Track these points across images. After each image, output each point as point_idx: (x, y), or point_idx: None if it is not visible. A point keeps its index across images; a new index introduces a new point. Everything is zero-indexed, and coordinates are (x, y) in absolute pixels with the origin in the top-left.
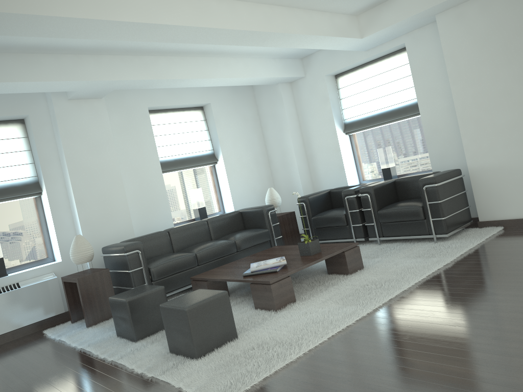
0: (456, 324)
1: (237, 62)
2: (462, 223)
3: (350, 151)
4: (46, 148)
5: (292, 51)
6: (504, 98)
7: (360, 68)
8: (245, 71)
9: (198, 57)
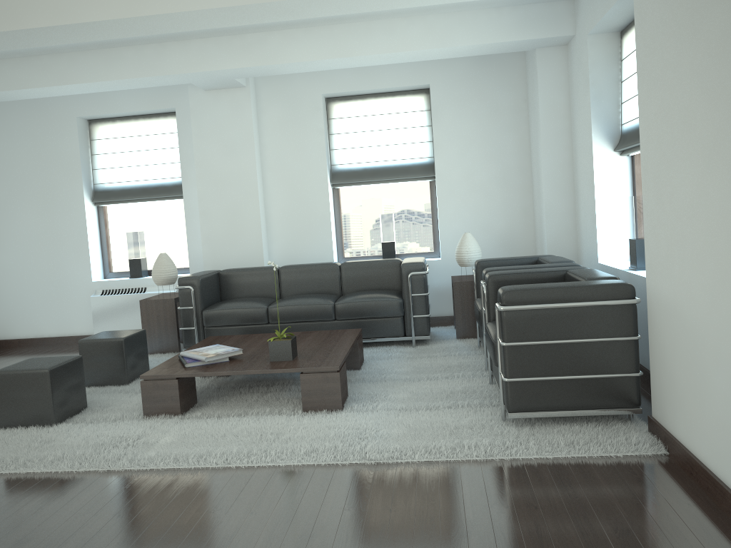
0: (23, 541)
1: (410, 25)
2: (586, 404)
3: (624, 190)
4: (188, 147)
5: None
6: (685, 134)
7: None
8: (424, 38)
9: (335, 26)
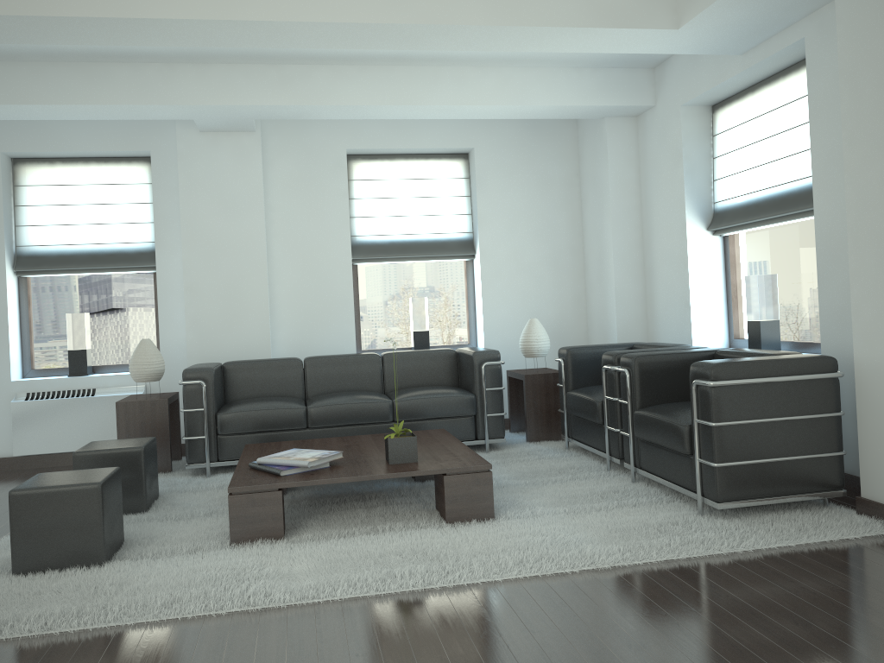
0: None
1: (483, 76)
2: (794, 488)
3: (716, 272)
4: (167, 202)
5: (605, 53)
6: None
7: (750, 92)
8: (499, 92)
9: (396, 67)
